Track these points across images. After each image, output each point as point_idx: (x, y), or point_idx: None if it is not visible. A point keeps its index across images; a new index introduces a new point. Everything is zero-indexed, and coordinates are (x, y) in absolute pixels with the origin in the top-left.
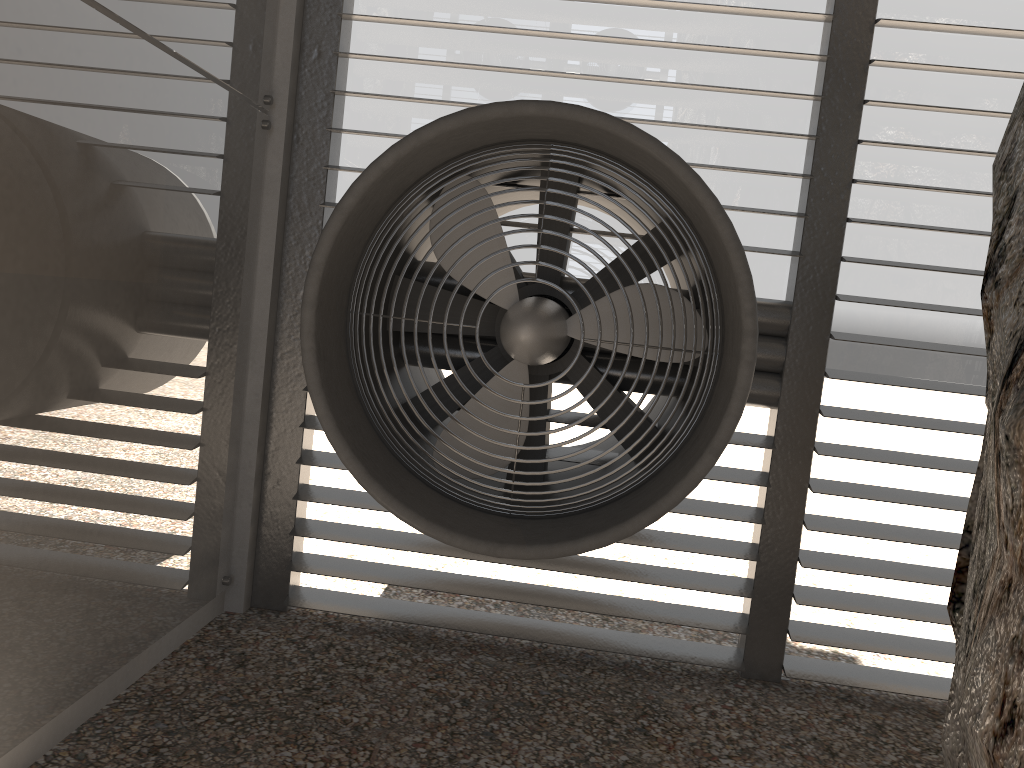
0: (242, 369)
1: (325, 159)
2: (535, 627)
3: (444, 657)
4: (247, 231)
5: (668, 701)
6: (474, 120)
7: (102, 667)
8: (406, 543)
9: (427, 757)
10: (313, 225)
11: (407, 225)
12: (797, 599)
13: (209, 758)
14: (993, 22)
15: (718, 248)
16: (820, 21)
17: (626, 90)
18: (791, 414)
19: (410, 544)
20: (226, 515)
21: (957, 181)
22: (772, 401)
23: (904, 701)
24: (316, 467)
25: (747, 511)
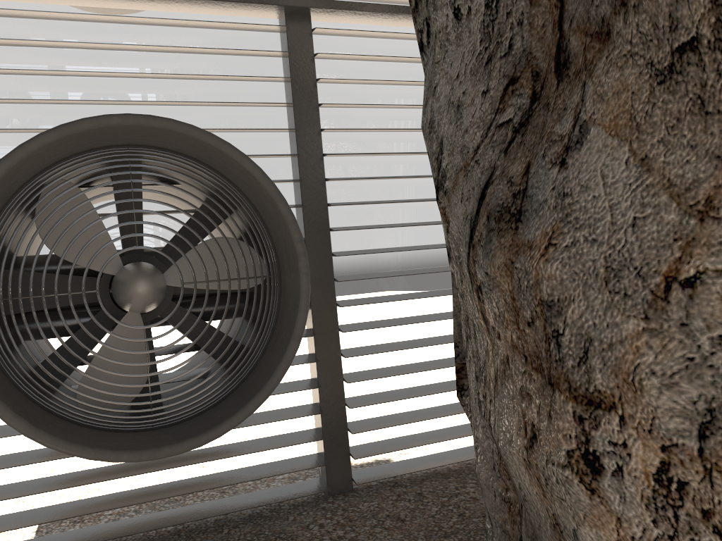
0: None
1: None
2: (176, 514)
3: None
4: None
5: (289, 529)
6: (70, 132)
7: None
8: (55, 484)
9: None
10: None
11: (19, 223)
12: (352, 430)
13: None
14: (378, 53)
15: (267, 202)
16: (281, 56)
17: (160, 110)
18: (320, 310)
19: (59, 484)
20: None
21: (381, 148)
22: None
23: (427, 474)
24: None
25: (307, 382)
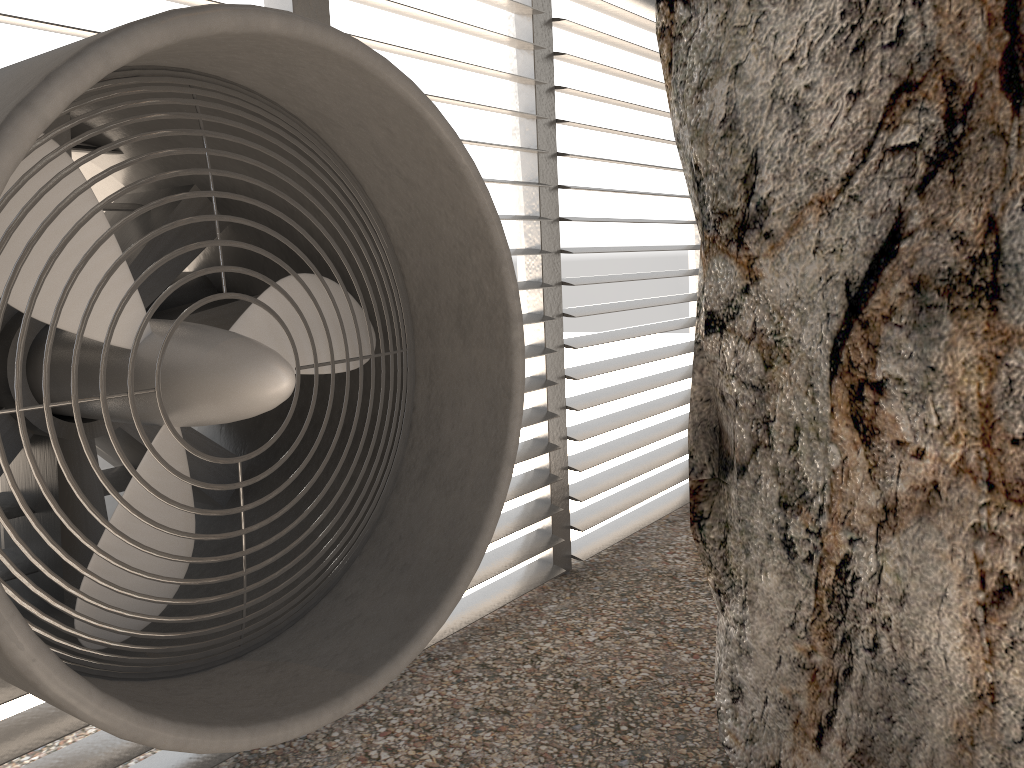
0: None
1: None
2: None
3: None
4: None
5: (341, 767)
6: (192, 34)
7: None
8: None
9: None
10: None
11: None
12: None
13: None
14: None
15: (449, 221)
16: None
17: None
18: None
19: None
20: None
21: None
22: None
23: (459, 632)
24: None
25: None
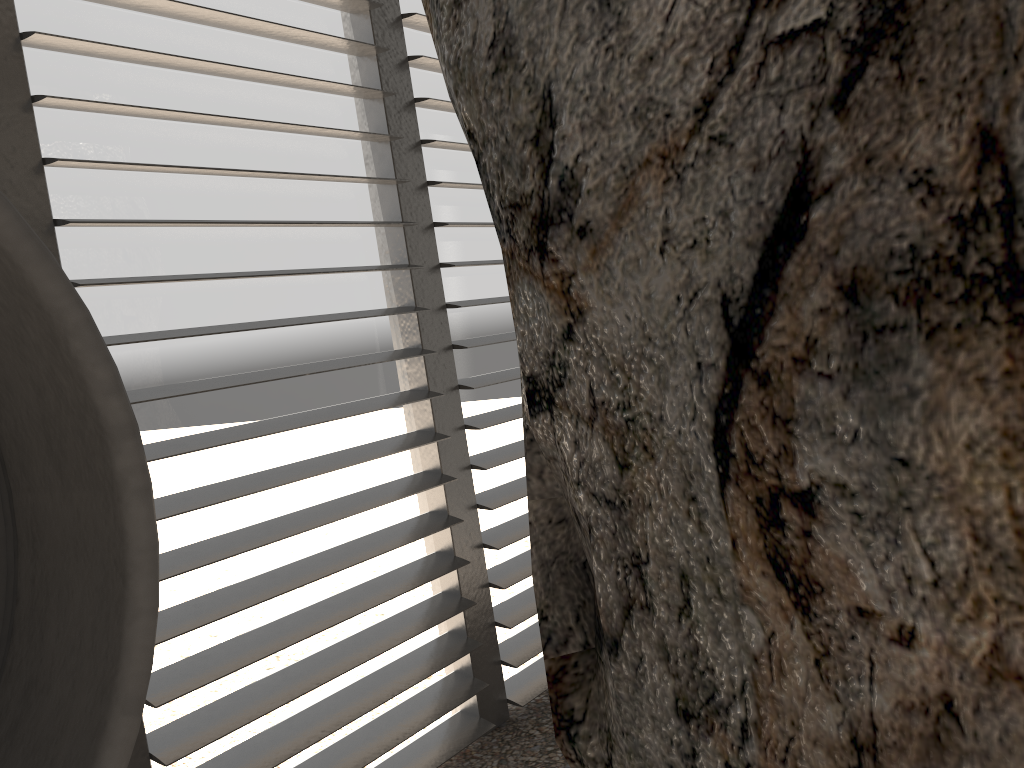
0: None
1: None
2: None
3: None
4: None
5: None
6: None
7: None
8: None
9: None
10: None
11: None
12: None
13: None
14: None
15: None
16: None
17: None
18: None
19: None
20: None
21: (174, 158)
22: None
23: None
24: None
25: None
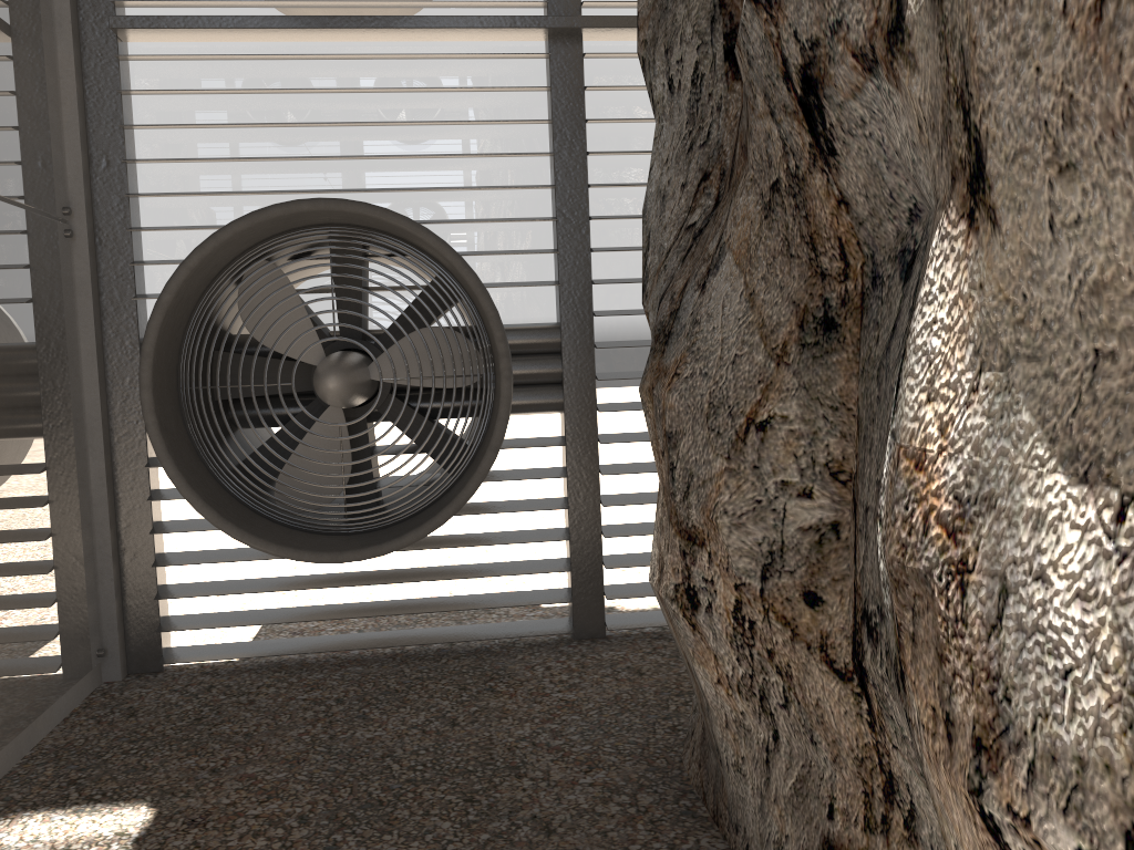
0: (83, 457)
1: (130, 256)
2: (394, 636)
3: (317, 675)
4: (68, 332)
5: (512, 667)
6: (260, 220)
7: (9, 728)
8: (266, 586)
9: (311, 740)
10: (129, 317)
11: (219, 309)
12: (606, 565)
13: (123, 777)
14: None
15: (472, 293)
16: (542, 91)
17: (393, 164)
18: (575, 415)
19: (269, 586)
20: (91, 592)
21: None
22: (559, 407)
23: None
24: (169, 536)
25: (555, 501)
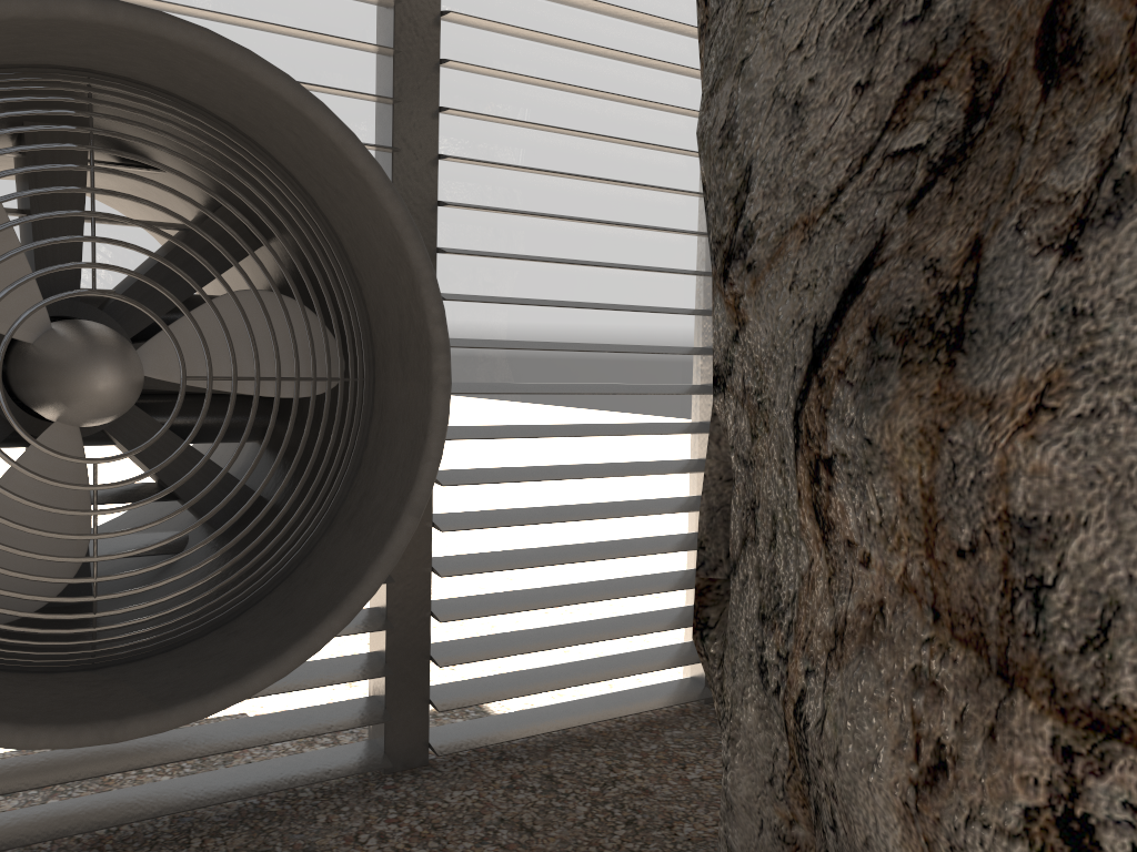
0: None
1: None
2: (97, 807)
3: None
4: None
5: (322, 842)
6: None
7: None
8: None
9: None
10: None
11: None
12: (438, 661)
13: None
14: None
15: (377, 235)
16: None
17: None
18: None
19: None
20: None
21: (536, 161)
22: None
23: (553, 738)
24: None
25: None
